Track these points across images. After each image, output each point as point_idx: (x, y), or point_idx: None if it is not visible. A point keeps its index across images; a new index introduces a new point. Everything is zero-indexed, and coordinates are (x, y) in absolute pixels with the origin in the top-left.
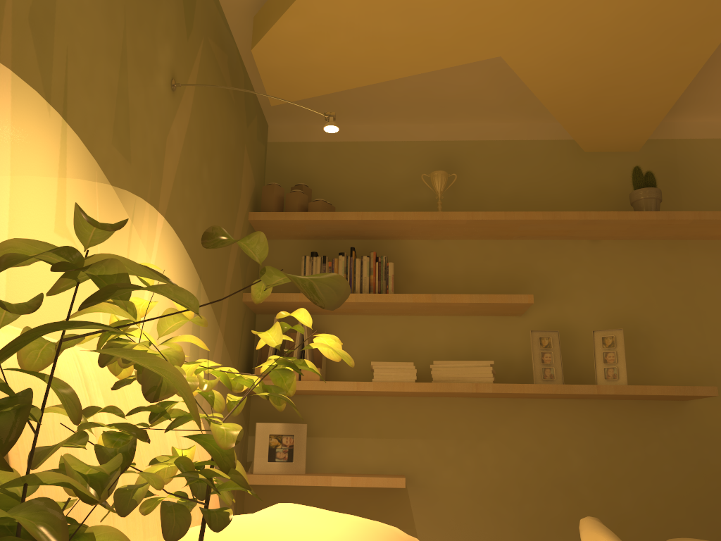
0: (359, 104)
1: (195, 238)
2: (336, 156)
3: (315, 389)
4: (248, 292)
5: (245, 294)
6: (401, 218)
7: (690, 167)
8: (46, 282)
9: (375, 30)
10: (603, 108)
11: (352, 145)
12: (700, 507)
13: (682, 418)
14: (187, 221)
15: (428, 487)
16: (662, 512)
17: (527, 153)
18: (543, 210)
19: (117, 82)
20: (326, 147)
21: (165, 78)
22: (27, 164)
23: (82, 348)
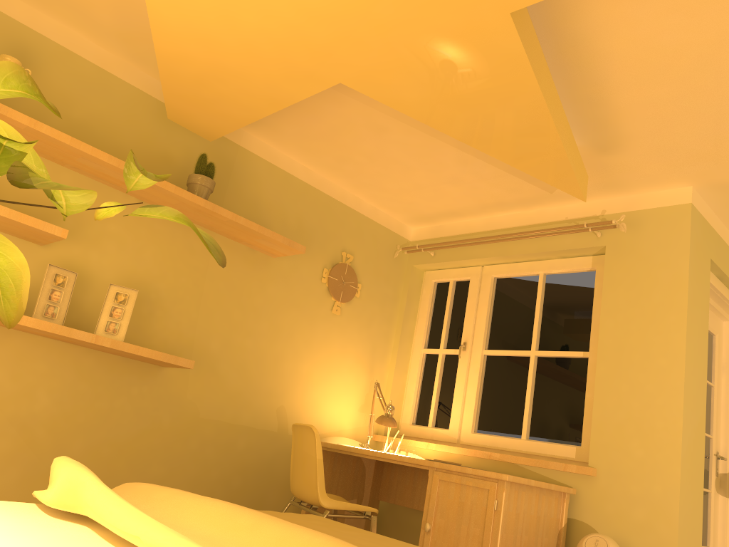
0: None
1: None
2: None
3: None
4: None
5: None
6: None
7: (241, 174)
8: None
9: None
10: (205, 92)
11: None
12: (139, 459)
13: (154, 381)
14: None
15: None
16: (106, 460)
17: (113, 90)
18: (106, 152)
19: None
20: None
21: None
22: None
23: None
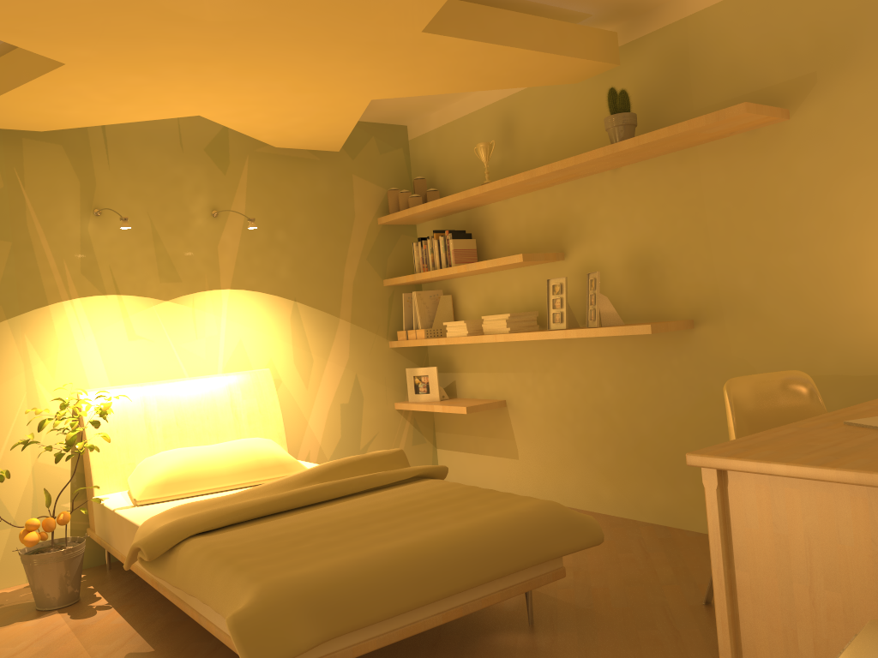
0: (425, 100)
1: (278, 281)
2: (443, 139)
3: (420, 345)
4: (397, 275)
5: (384, 280)
6: (445, 203)
7: (701, 49)
8: (131, 361)
9: (295, 123)
10: (504, 75)
11: (450, 125)
12: (703, 433)
13: (690, 347)
14: (262, 276)
15: (519, 410)
16: (673, 436)
17: (560, 88)
18: (574, 147)
19: (155, 252)
20: (437, 133)
21: (203, 217)
22: (102, 324)
23: (152, 382)
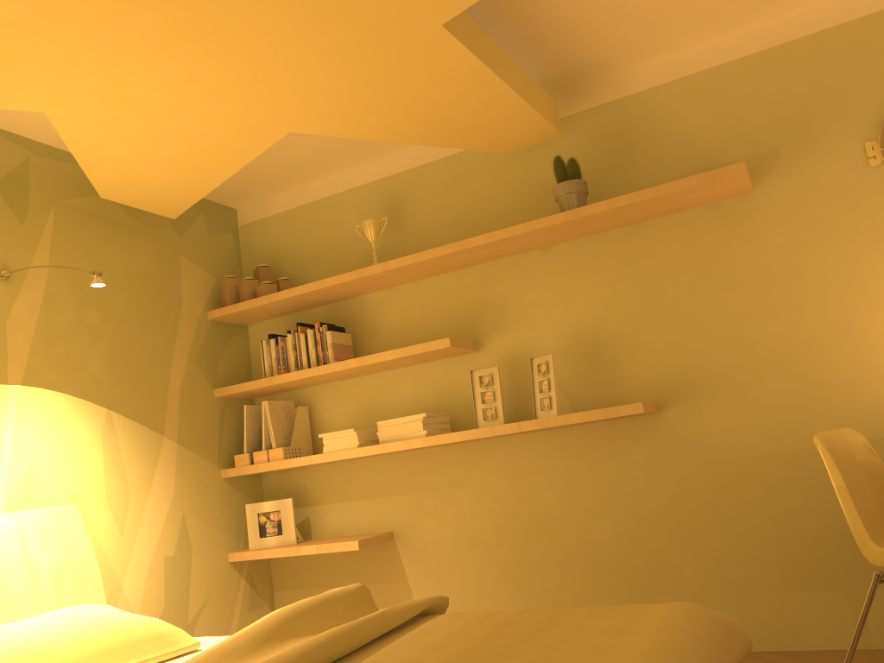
0: (286, 172)
1: (88, 379)
2: (295, 223)
3: (278, 469)
4: (228, 384)
5: (215, 390)
6: (325, 286)
7: (645, 127)
8: None
9: (163, 156)
10: (455, 124)
11: (306, 208)
12: (683, 531)
13: (656, 434)
14: (67, 371)
15: (414, 541)
16: (642, 540)
17: (467, 165)
18: (489, 227)
19: None
20: (285, 217)
21: None
22: None
23: None
